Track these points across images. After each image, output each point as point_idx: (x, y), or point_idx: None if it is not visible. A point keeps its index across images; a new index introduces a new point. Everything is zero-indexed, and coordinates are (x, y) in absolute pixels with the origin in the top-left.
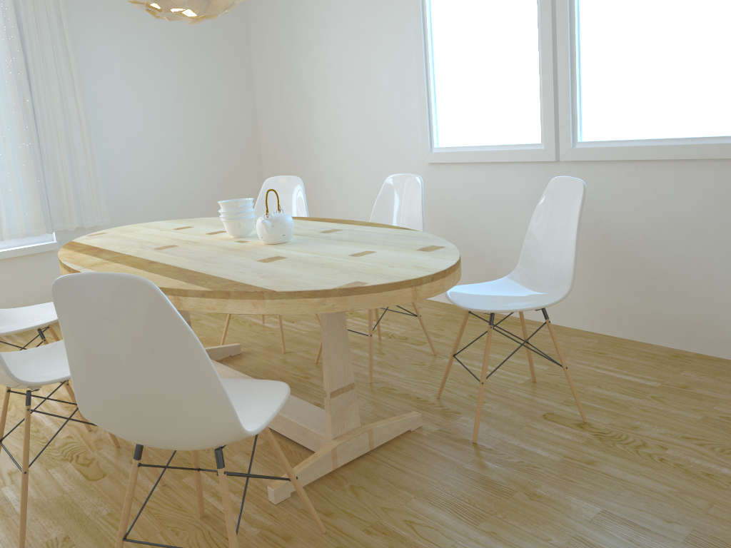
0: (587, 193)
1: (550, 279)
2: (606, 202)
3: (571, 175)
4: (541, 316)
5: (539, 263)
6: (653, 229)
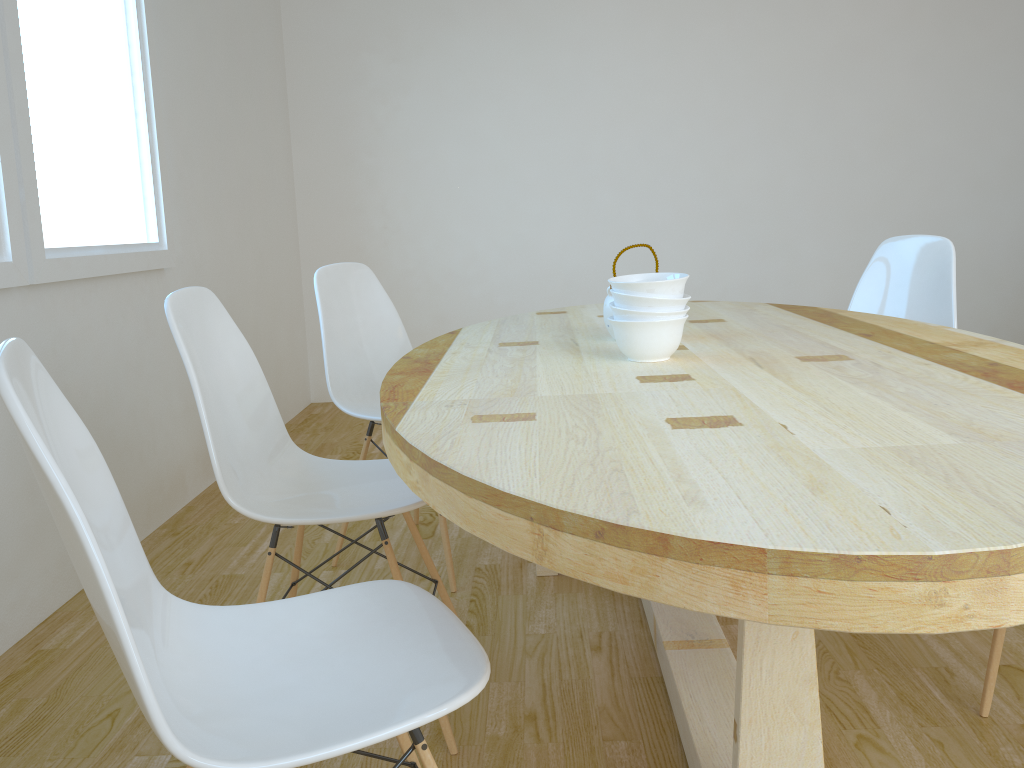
0: (50, 342)
1: (378, 385)
2: (70, 352)
3: (28, 314)
4: (19, 627)
5: (354, 378)
6: (111, 378)
